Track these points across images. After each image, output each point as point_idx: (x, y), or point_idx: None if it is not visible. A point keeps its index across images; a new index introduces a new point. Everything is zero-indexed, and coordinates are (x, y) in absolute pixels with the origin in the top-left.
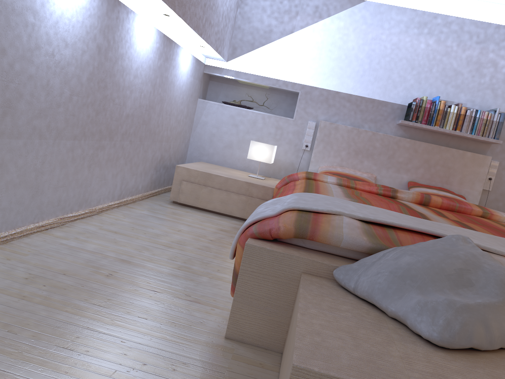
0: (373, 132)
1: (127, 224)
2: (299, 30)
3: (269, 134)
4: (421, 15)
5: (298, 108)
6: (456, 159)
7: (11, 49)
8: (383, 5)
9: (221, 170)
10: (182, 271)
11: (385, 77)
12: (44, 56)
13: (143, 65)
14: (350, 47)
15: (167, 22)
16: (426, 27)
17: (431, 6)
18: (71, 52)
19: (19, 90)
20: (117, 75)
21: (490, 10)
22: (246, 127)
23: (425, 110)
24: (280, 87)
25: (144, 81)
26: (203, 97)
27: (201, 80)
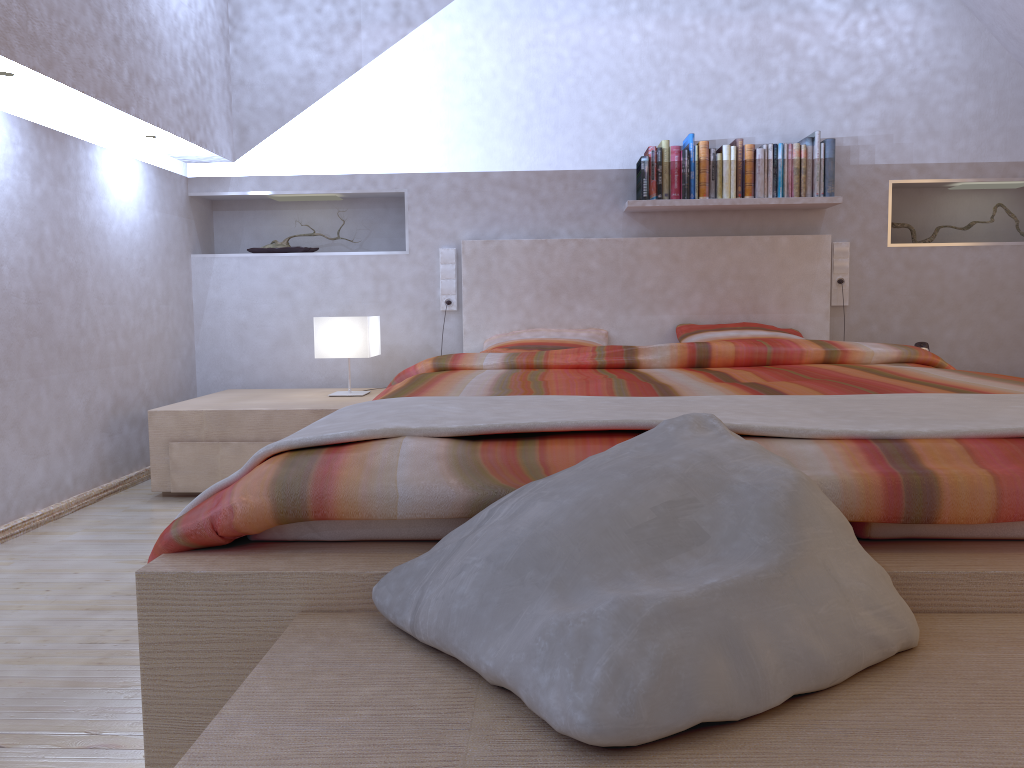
0: (579, 241)
1: (11, 577)
2: (372, 60)
3: (363, 296)
4: None
5: (410, 227)
6: (761, 257)
7: None
8: None
9: (266, 397)
10: (106, 667)
11: (576, 120)
12: None
13: None
14: (487, 72)
15: (28, 94)
16: None
17: None
18: None
19: None
20: None
21: None
22: (311, 291)
23: (671, 170)
24: (362, 189)
25: (1, 237)
26: (207, 251)
27: (188, 213)
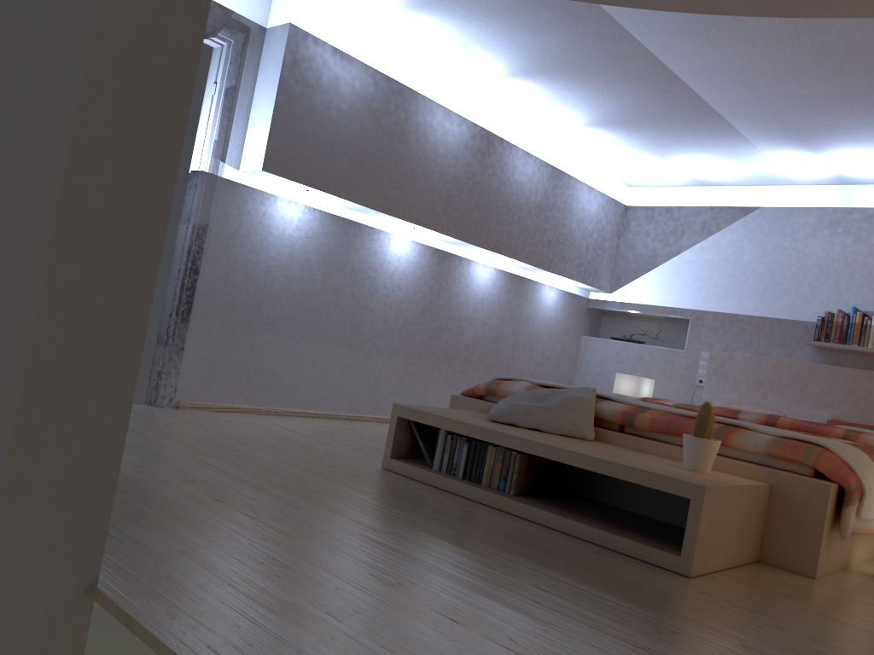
0: (777, 359)
1: None
2: (686, 250)
3: (657, 370)
4: (831, 212)
5: (689, 337)
6: None
7: (358, 293)
8: (782, 209)
9: None
10: None
11: (792, 291)
12: (381, 296)
13: (484, 301)
14: (746, 261)
15: (509, 263)
16: (839, 225)
17: (843, 201)
18: (404, 293)
19: (363, 318)
20: (451, 309)
21: None
22: (632, 363)
23: (836, 326)
24: (668, 314)
25: (486, 315)
26: (593, 335)
27: (585, 315)
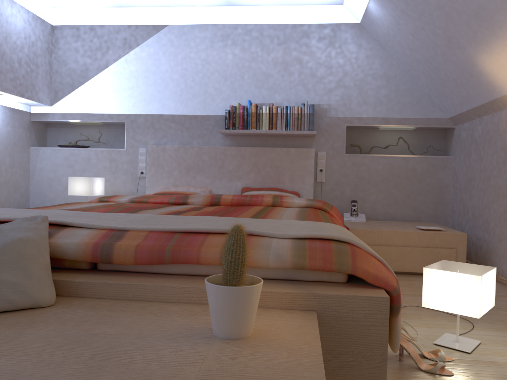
0: (199, 147)
1: None
2: (113, 63)
3: (105, 168)
4: (222, 28)
5: (127, 138)
6: (282, 157)
7: None
8: (186, 26)
9: None
10: None
11: (202, 92)
12: None
13: None
14: (164, 70)
15: None
16: (229, 38)
17: (229, 19)
18: None
19: None
20: None
21: (284, 12)
22: (82, 165)
23: (239, 116)
24: (106, 120)
25: None
26: (42, 145)
27: (30, 128)
